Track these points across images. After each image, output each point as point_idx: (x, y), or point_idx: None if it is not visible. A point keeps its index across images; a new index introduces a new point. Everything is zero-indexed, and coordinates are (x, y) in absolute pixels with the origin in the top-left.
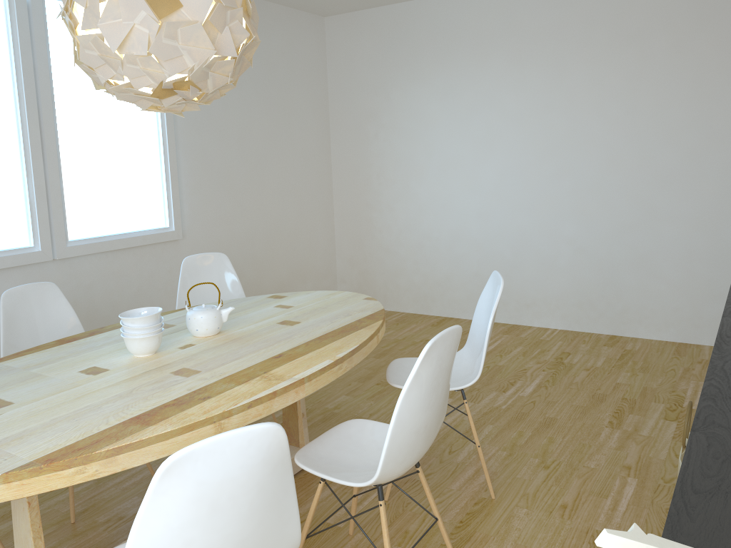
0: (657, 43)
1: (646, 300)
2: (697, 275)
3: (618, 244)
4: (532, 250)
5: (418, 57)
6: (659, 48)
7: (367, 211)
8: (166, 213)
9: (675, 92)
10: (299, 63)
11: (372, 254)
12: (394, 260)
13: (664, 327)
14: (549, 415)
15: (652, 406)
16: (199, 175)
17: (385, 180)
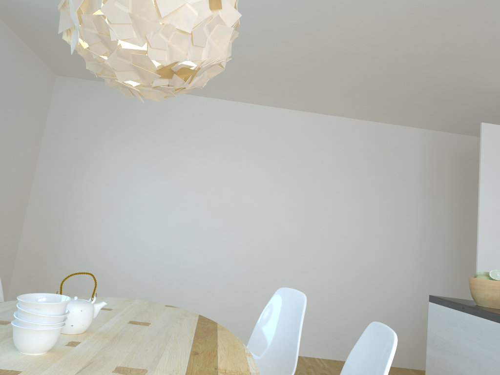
0: (292, 159)
1: None
2: None
3: (256, 282)
4: (196, 282)
5: (133, 126)
6: (293, 163)
7: (57, 236)
8: None
9: (299, 190)
10: (33, 101)
11: (53, 274)
12: (74, 281)
13: None
14: None
15: None
16: None
17: (81, 213)
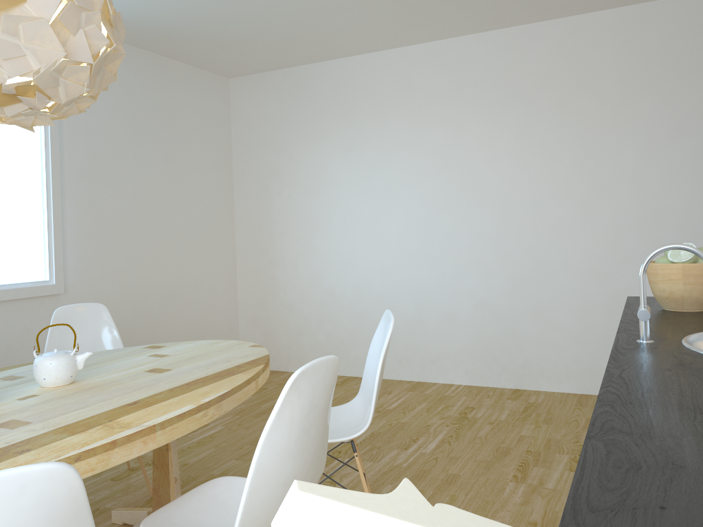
0: (543, 102)
1: (546, 352)
2: (593, 325)
3: (517, 296)
4: (435, 304)
5: (320, 116)
6: (545, 107)
7: (270, 269)
8: (47, 265)
9: (562, 148)
10: (202, 120)
11: (275, 313)
12: (298, 318)
13: (565, 378)
14: (452, 472)
15: (557, 457)
16: (87, 226)
17: (288, 237)
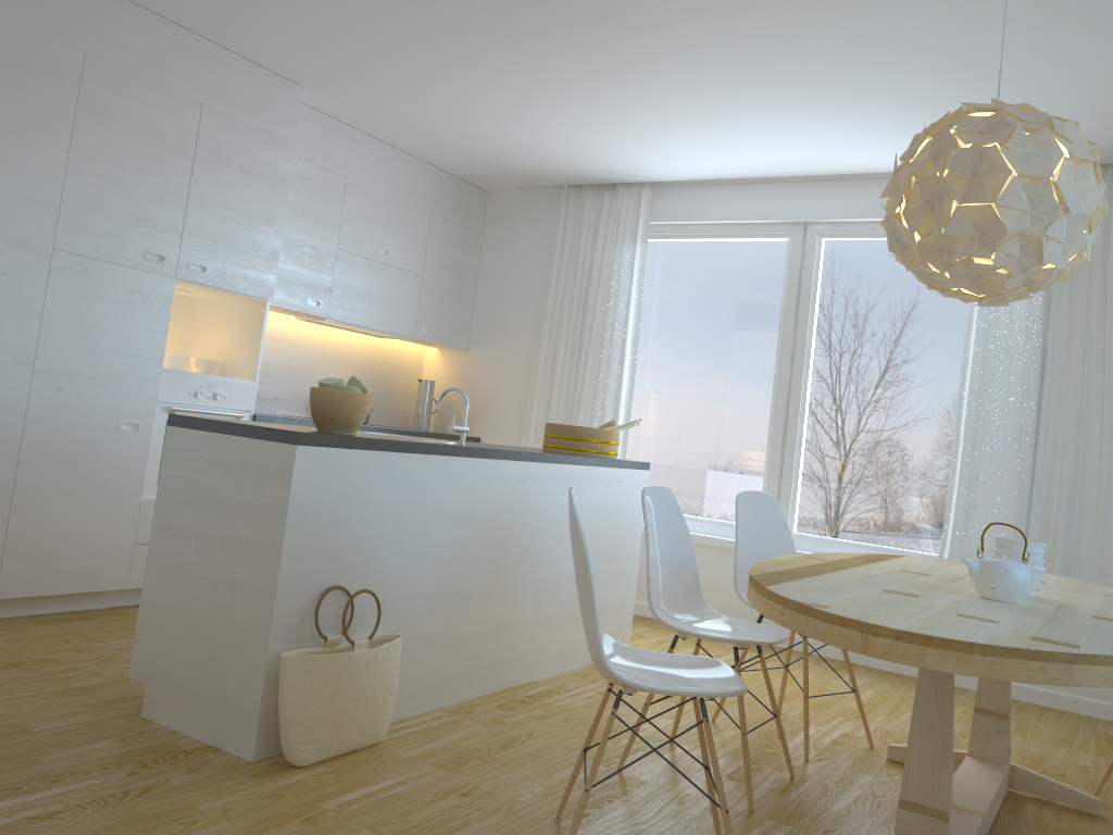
0: None
1: None
2: None
3: None
4: None
5: None
6: None
7: None
8: None
9: None
10: None
11: None
12: None
13: None
14: None
15: None
16: None
17: None
